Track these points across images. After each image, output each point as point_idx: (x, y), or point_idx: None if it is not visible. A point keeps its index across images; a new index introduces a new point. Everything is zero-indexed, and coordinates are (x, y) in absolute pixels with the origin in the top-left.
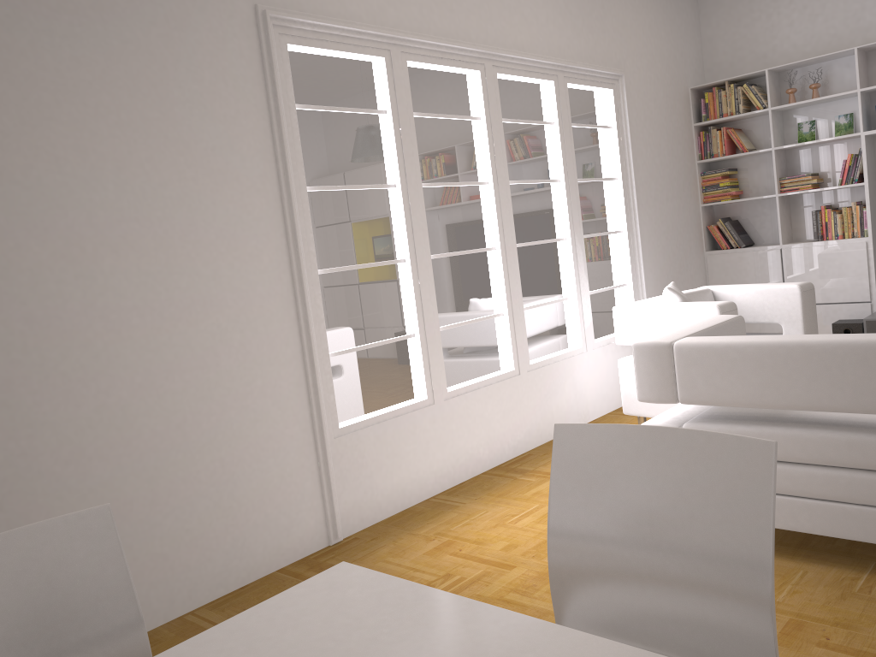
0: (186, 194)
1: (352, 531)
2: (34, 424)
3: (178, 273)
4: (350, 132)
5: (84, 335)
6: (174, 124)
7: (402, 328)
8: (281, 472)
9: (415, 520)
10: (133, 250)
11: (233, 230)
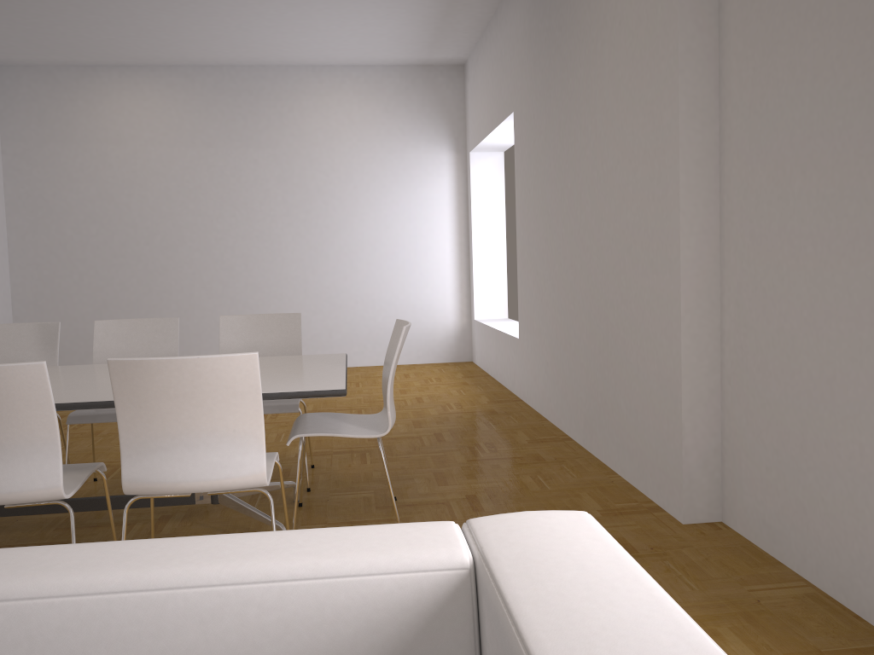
0: (867, 91)
1: None
2: (747, 326)
3: (848, 197)
4: None
5: (777, 257)
6: None
7: None
8: None
9: None
10: (815, 170)
11: None
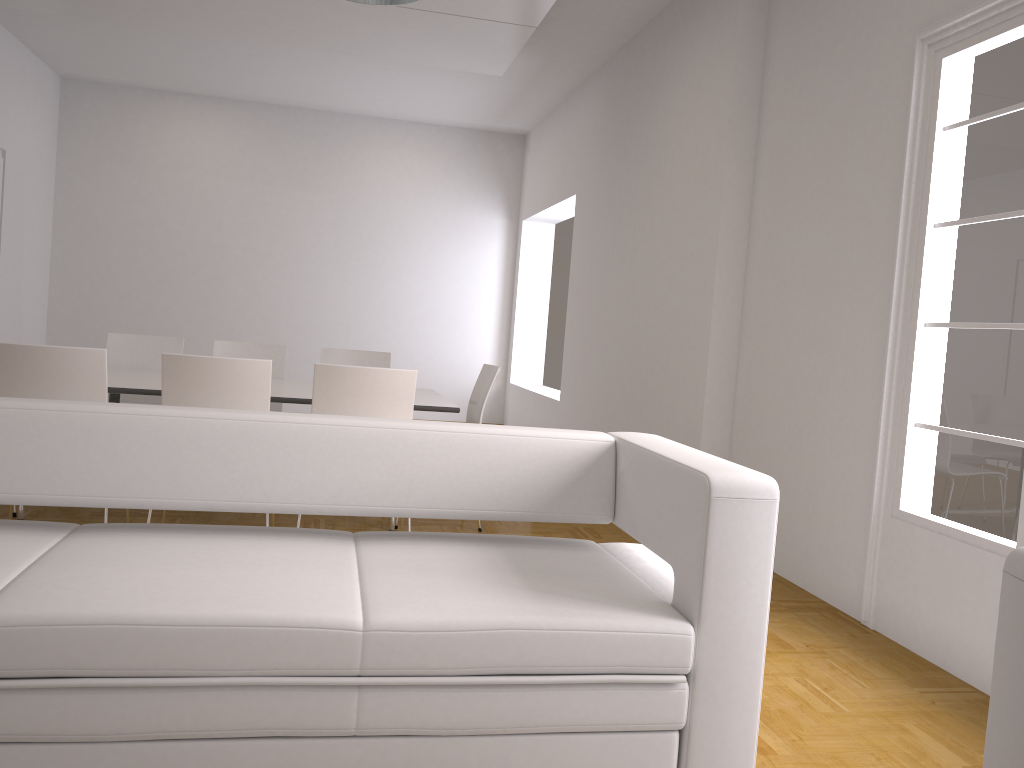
0: (837, 241)
1: (884, 632)
2: (752, 393)
3: (821, 308)
4: (1008, 139)
5: (776, 344)
6: (842, 180)
7: (1020, 428)
8: (844, 516)
9: (888, 660)
10: (804, 286)
11: (859, 273)
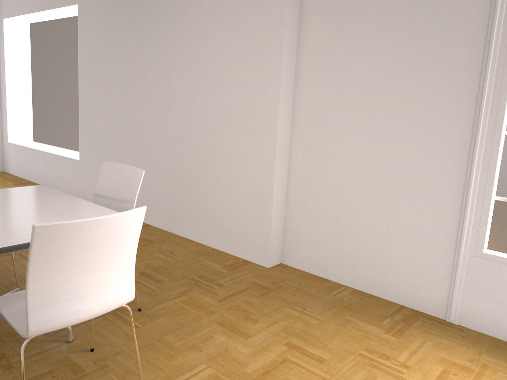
0: (407, 67)
1: (469, 326)
2: (310, 167)
3: (390, 113)
4: None
5: (337, 135)
6: (412, 24)
7: None
8: (423, 253)
9: None
10: (369, 97)
11: (434, 92)
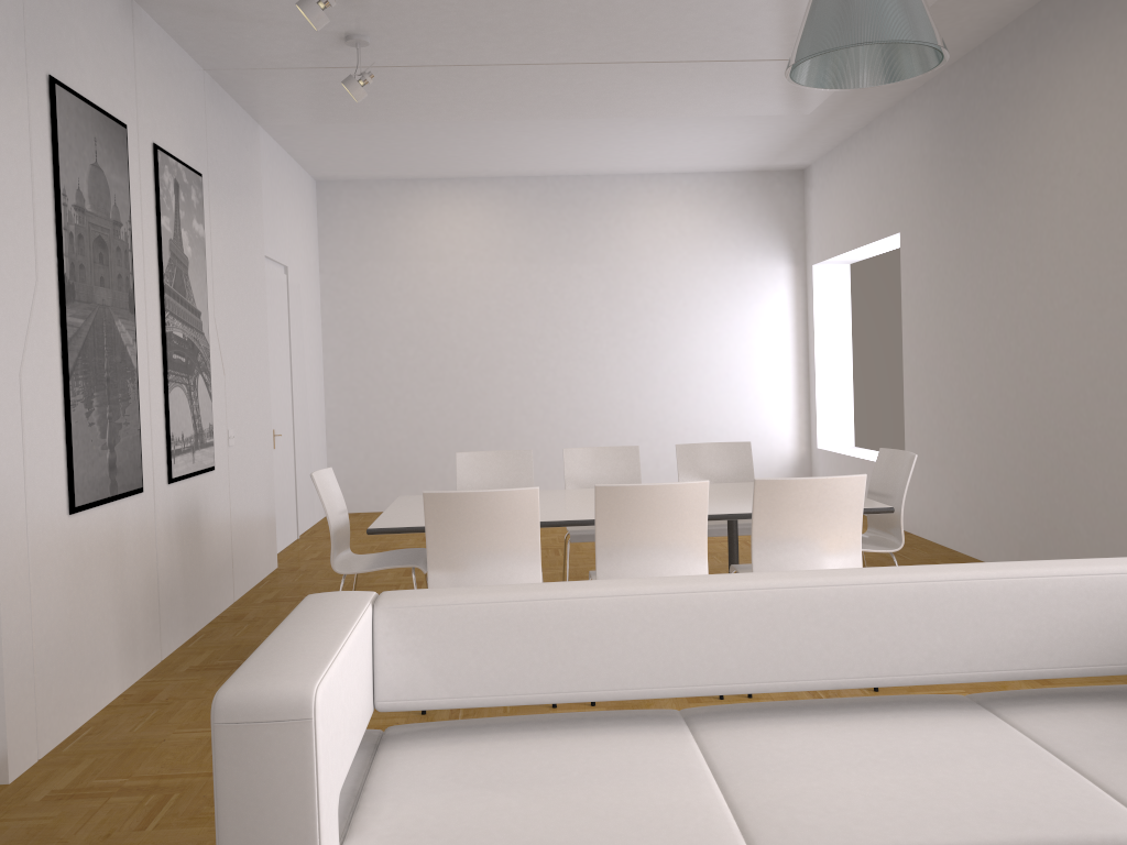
0: None
1: None
2: None
3: None
4: None
5: None
6: None
7: None
8: None
9: None
10: None
11: None
